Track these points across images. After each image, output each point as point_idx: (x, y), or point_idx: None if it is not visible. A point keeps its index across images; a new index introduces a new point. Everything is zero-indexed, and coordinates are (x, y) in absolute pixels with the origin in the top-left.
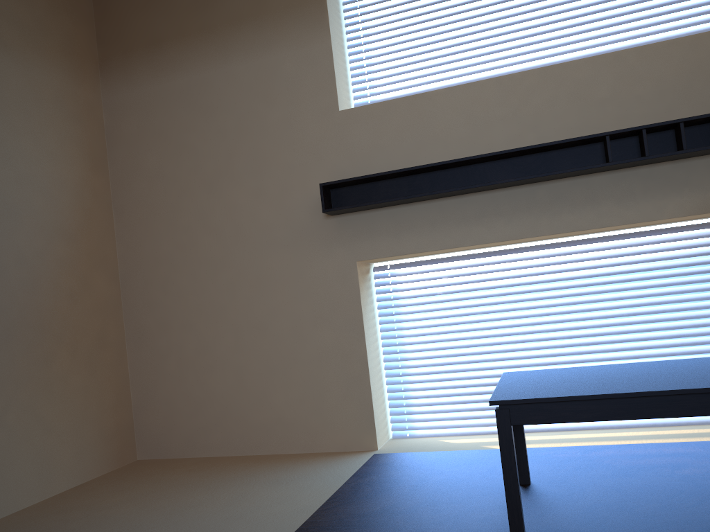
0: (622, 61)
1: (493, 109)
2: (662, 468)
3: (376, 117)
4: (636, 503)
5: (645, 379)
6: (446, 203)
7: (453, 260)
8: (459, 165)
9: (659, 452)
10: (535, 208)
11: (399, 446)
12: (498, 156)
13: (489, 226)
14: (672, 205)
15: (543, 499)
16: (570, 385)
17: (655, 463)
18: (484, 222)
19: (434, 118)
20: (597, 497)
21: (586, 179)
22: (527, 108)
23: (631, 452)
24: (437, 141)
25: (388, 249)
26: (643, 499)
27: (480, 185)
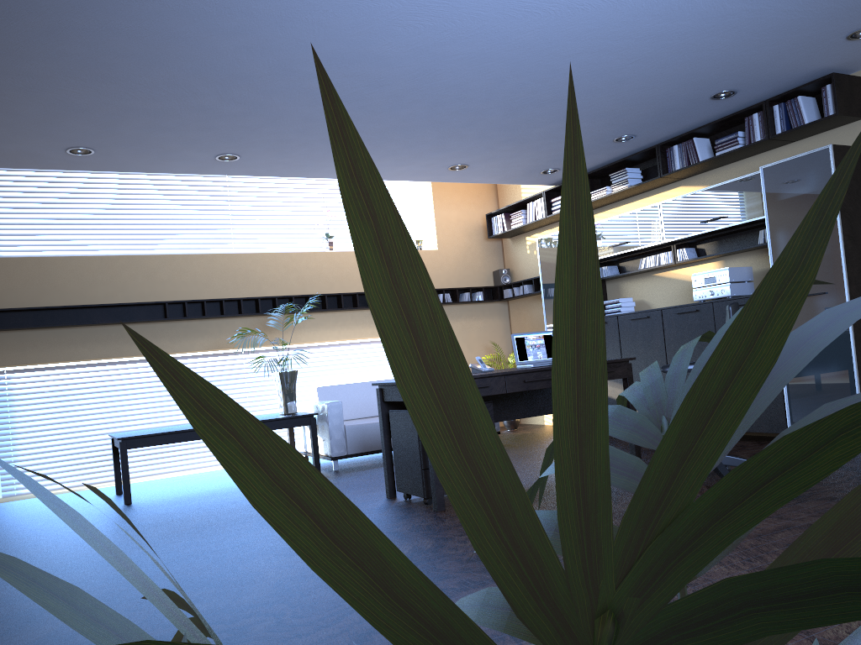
0: (176, 260)
1: (97, 275)
2: (190, 480)
3: (9, 267)
4: (179, 488)
5: (187, 427)
6: (61, 331)
7: (58, 368)
8: (73, 308)
9: (188, 476)
10: (121, 339)
11: (14, 499)
12: (101, 306)
13: (91, 348)
14: (199, 343)
15: (133, 495)
16: (153, 431)
17: (187, 479)
18: (87, 345)
19: (55, 274)
20: (160, 490)
21: (153, 324)
22: (119, 278)
23: (174, 478)
24: (57, 290)
25: (15, 360)
26: (182, 487)
27: (89, 323)
